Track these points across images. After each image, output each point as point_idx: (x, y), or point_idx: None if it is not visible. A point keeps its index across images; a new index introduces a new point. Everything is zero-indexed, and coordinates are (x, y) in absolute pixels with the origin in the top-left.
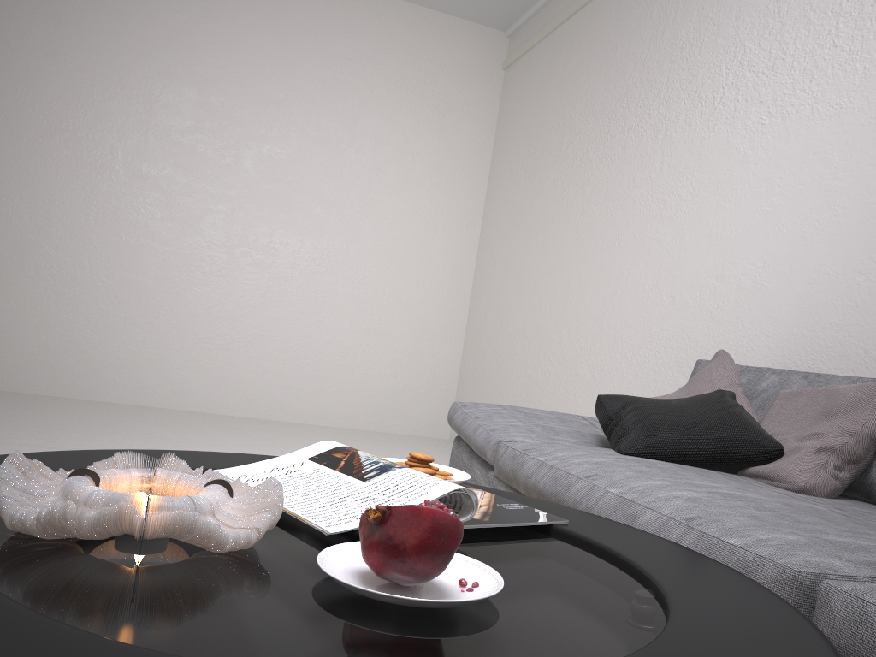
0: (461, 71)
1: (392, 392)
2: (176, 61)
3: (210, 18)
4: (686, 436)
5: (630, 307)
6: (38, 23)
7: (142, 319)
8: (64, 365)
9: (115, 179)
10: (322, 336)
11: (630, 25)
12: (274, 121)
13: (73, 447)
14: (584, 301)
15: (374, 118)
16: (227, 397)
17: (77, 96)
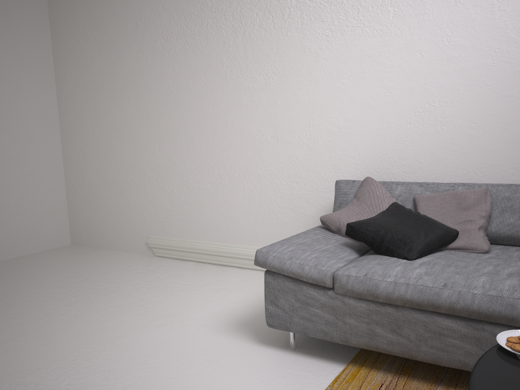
0: None
1: (21, 225)
2: None
3: None
4: (427, 240)
5: (239, 145)
6: None
7: None
8: None
9: None
10: None
11: None
12: None
13: None
14: (194, 142)
15: None
16: None
17: None
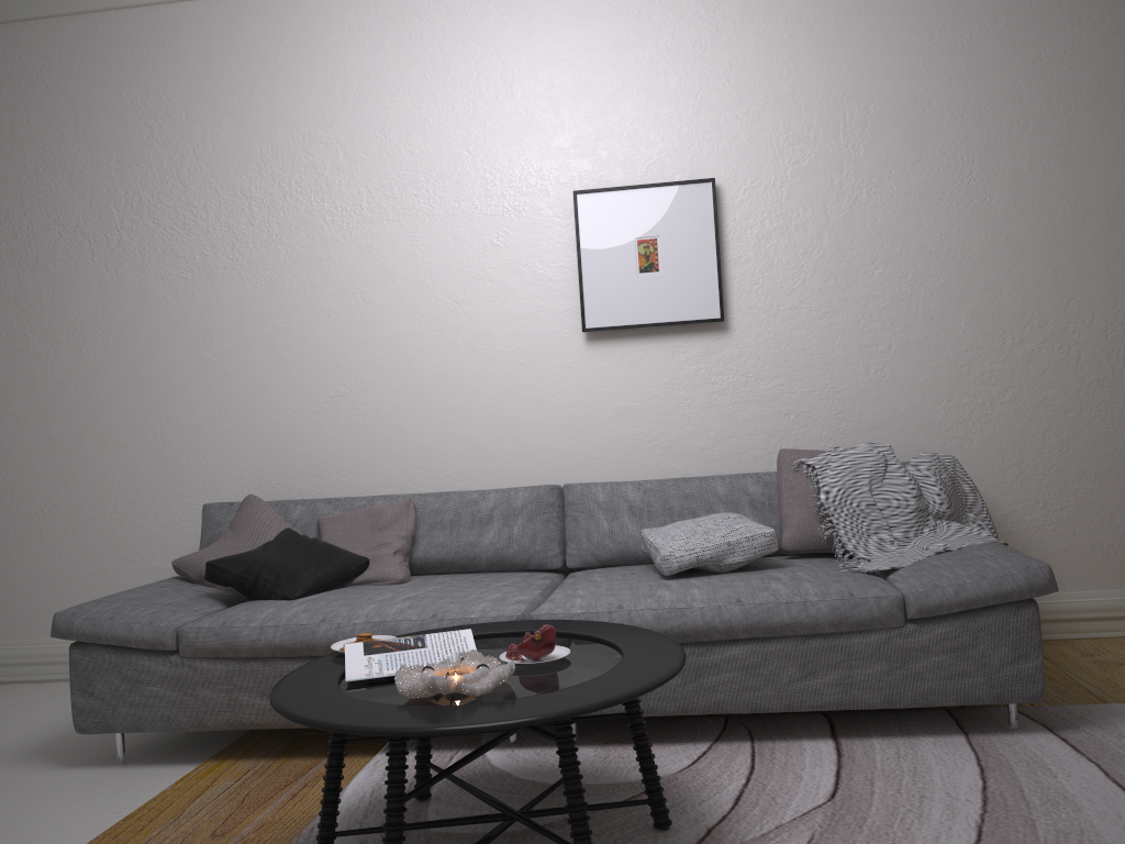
0: None
1: None
2: None
3: None
4: (319, 572)
5: (30, 455)
6: None
7: None
8: None
9: None
10: None
11: None
12: None
13: None
14: None
15: None
16: None
17: None
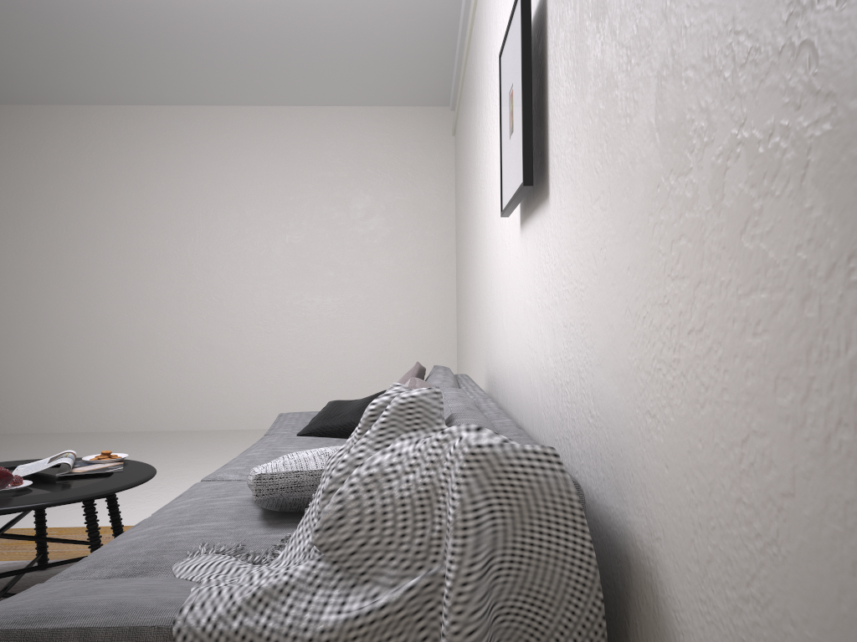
0: (420, 146)
1: None
2: (218, 193)
3: (235, 158)
4: (328, 422)
5: (472, 323)
6: (132, 192)
7: (225, 371)
8: (182, 409)
9: (193, 281)
10: (348, 363)
11: (466, 114)
12: (289, 218)
13: (150, 462)
14: (468, 318)
15: (359, 198)
16: None
17: (162, 232)
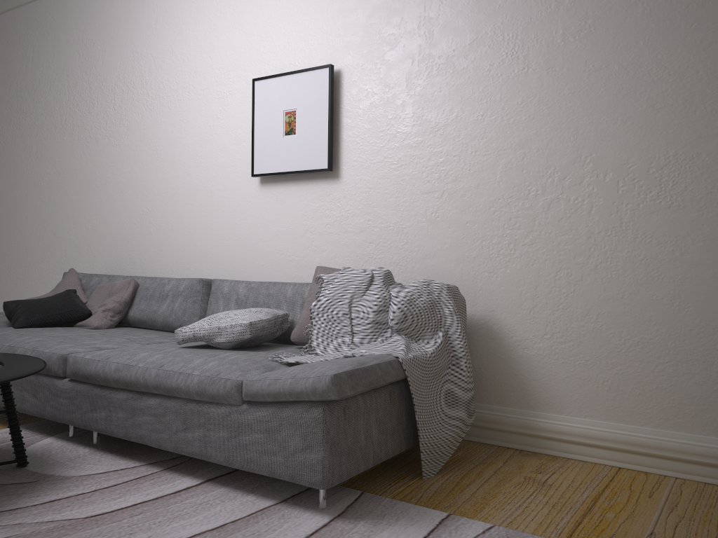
0: None
1: None
2: None
3: None
4: (47, 315)
5: (30, 239)
6: None
7: None
8: None
9: None
10: None
11: (4, 54)
12: None
13: None
14: (0, 235)
15: None
16: None
17: None
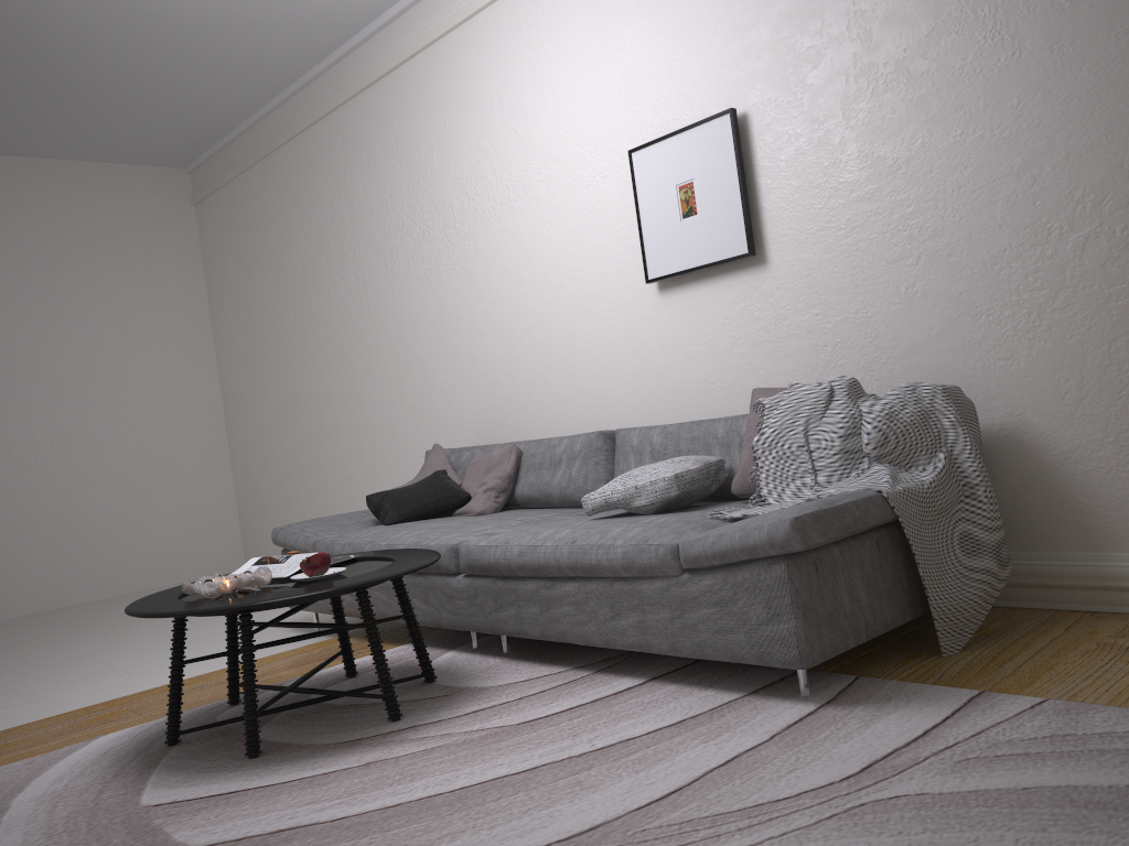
0: (151, 216)
1: (176, 542)
2: None
3: None
4: (419, 505)
5: (375, 416)
6: None
7: None
8: None
9: None
10: (86, 511)
11: (311, 184)
12: None
13: None
14: (339, 417)
15: (74, 284)
16: (5, 601)
17: None
